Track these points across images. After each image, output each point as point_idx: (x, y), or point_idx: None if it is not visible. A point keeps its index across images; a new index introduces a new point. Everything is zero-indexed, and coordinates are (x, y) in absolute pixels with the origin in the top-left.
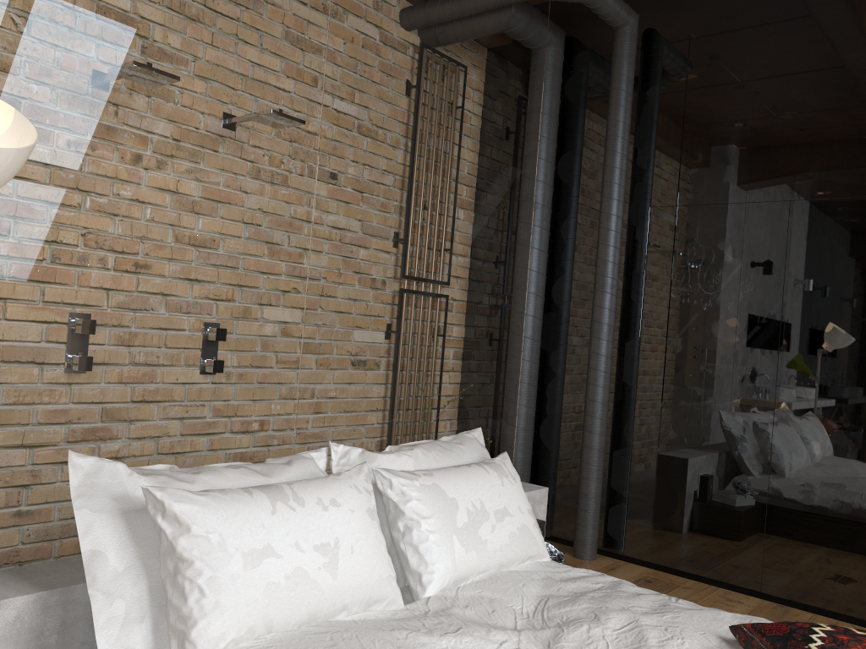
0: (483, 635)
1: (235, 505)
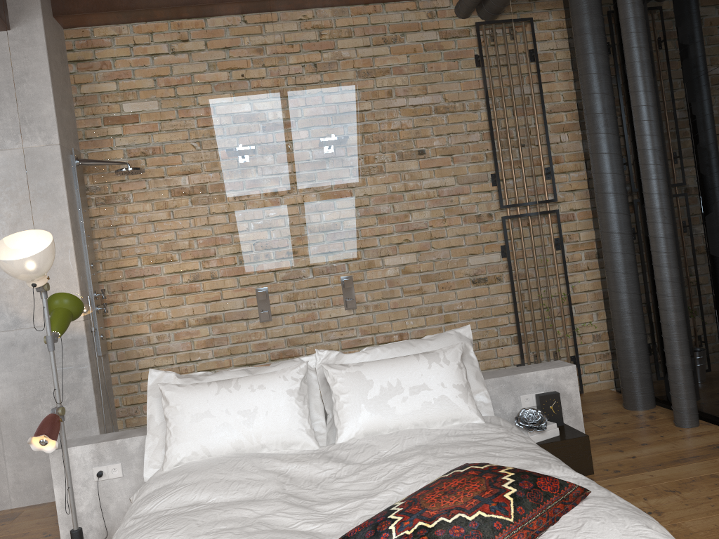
0: (319, 464)
1: (195, 391)
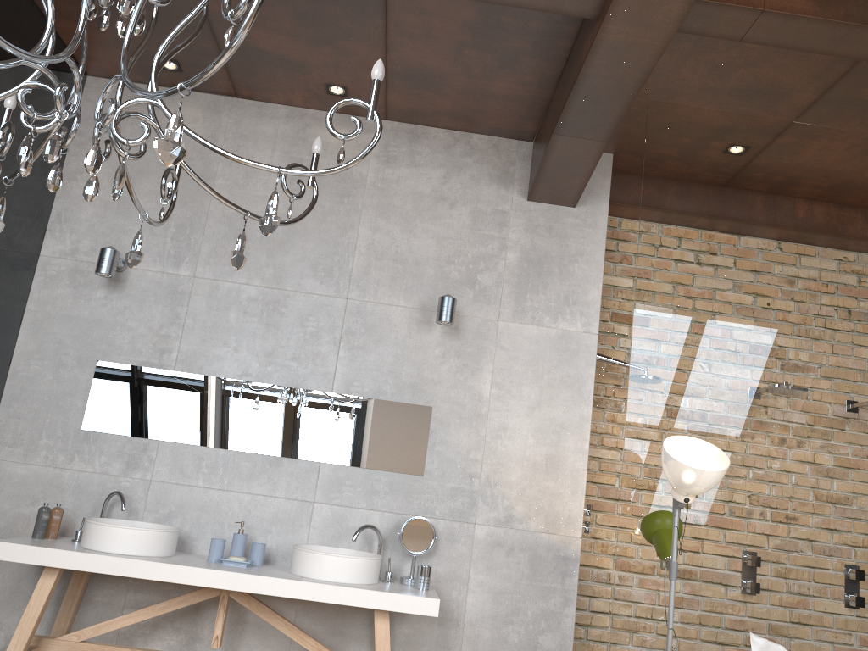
0: None
1: None
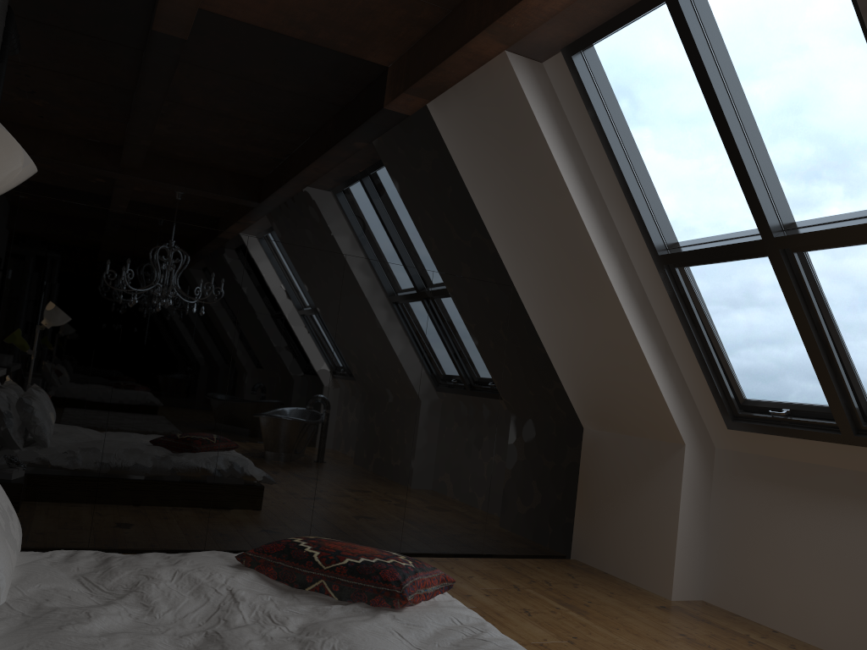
0: (106, 612)
1: None
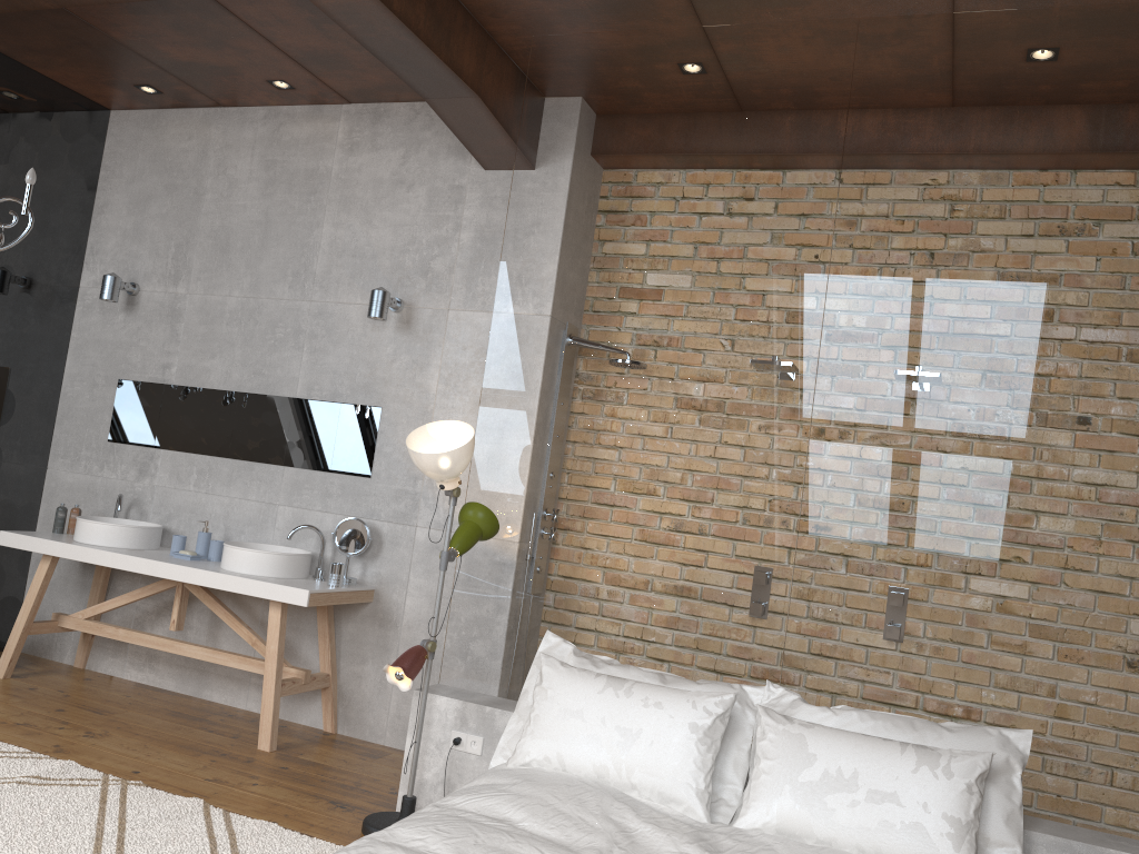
0: (679, 841)
1: (577, 678)
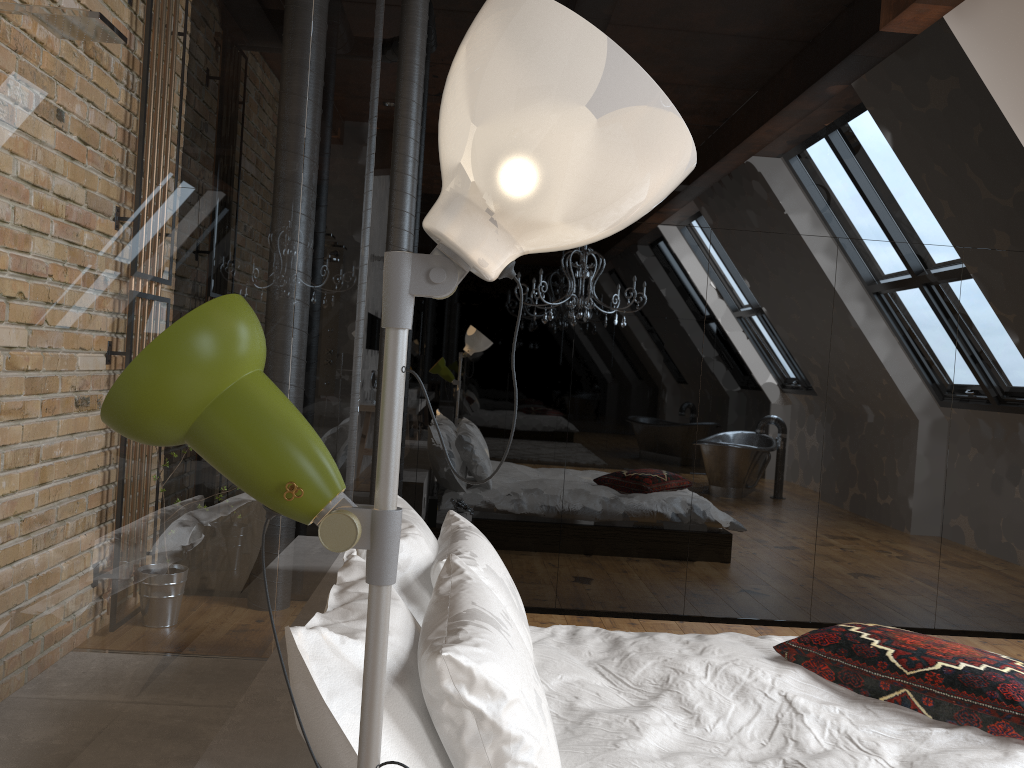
0: (650, 720)
1: (500, 648)
